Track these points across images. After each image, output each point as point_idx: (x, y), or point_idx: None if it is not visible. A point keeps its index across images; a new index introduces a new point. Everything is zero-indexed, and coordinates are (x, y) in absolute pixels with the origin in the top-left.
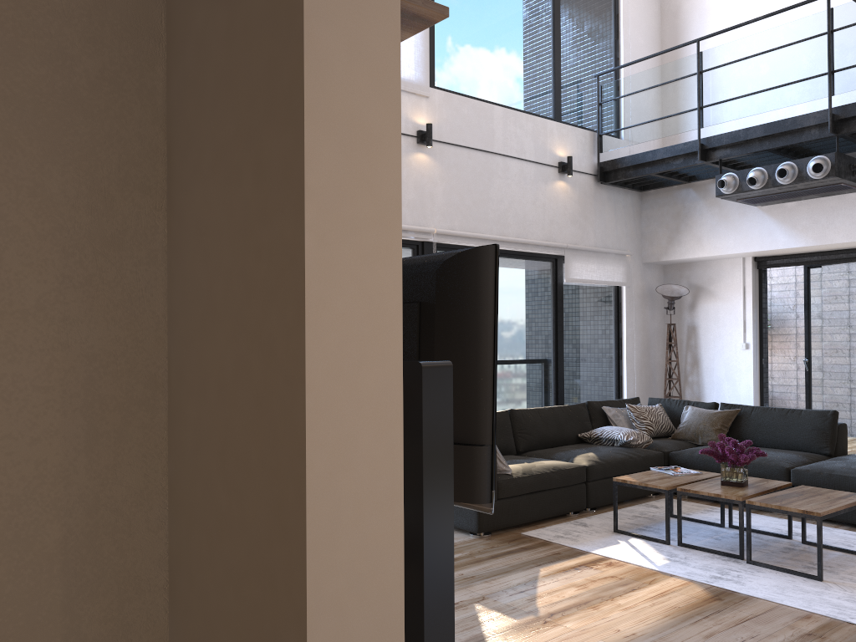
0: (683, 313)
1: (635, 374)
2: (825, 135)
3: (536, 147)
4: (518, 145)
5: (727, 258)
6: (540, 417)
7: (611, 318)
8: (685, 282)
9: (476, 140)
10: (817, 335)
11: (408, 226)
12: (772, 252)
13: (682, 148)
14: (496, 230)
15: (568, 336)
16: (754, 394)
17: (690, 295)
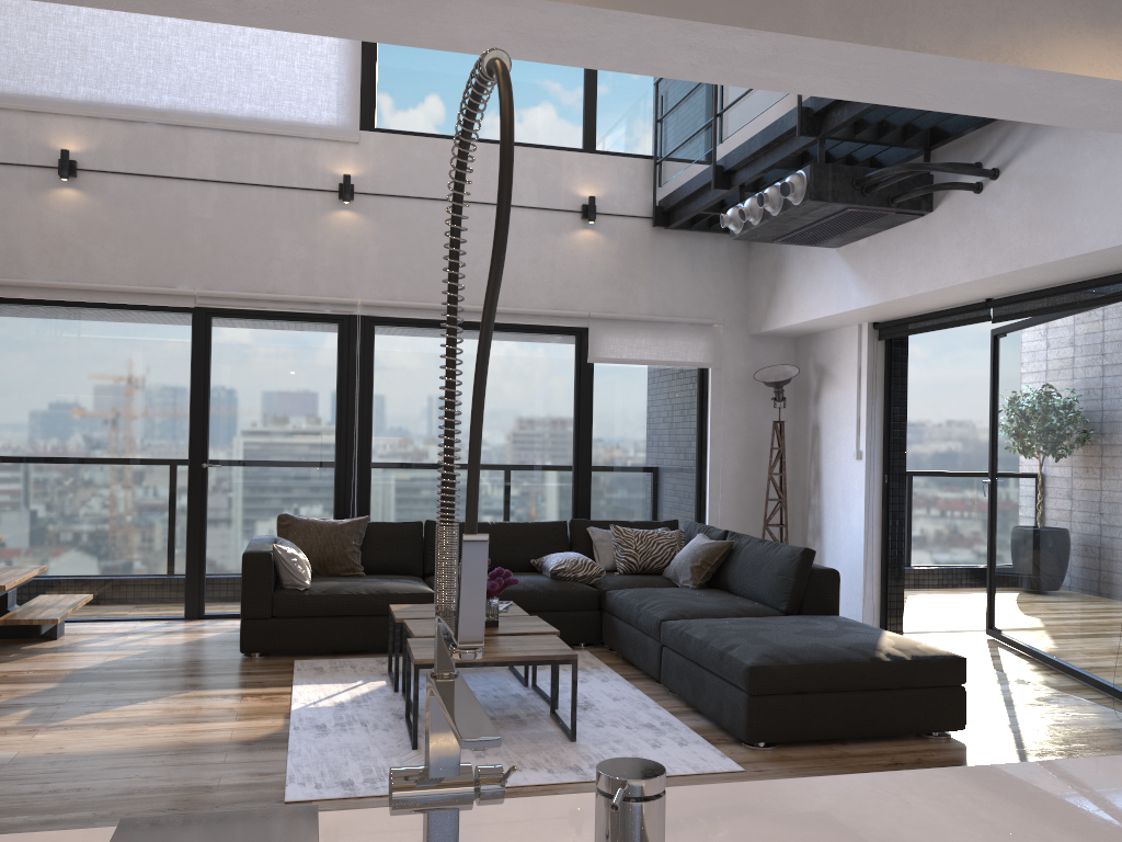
0: (809, 407)
1: (728, 490)
2: (809, 138)
3: (540, 189)
4: None
5: (845, 326)
6: None
7: (690, 412)
8: (812, 362)
9: (434, 188)
10: (1000, 442)
11: (317, 297)
12: (871, 315)
13: (709, 173)
14: (467, 298)
15: (602, 434)
16: (866, 526)
17: (815, 380)
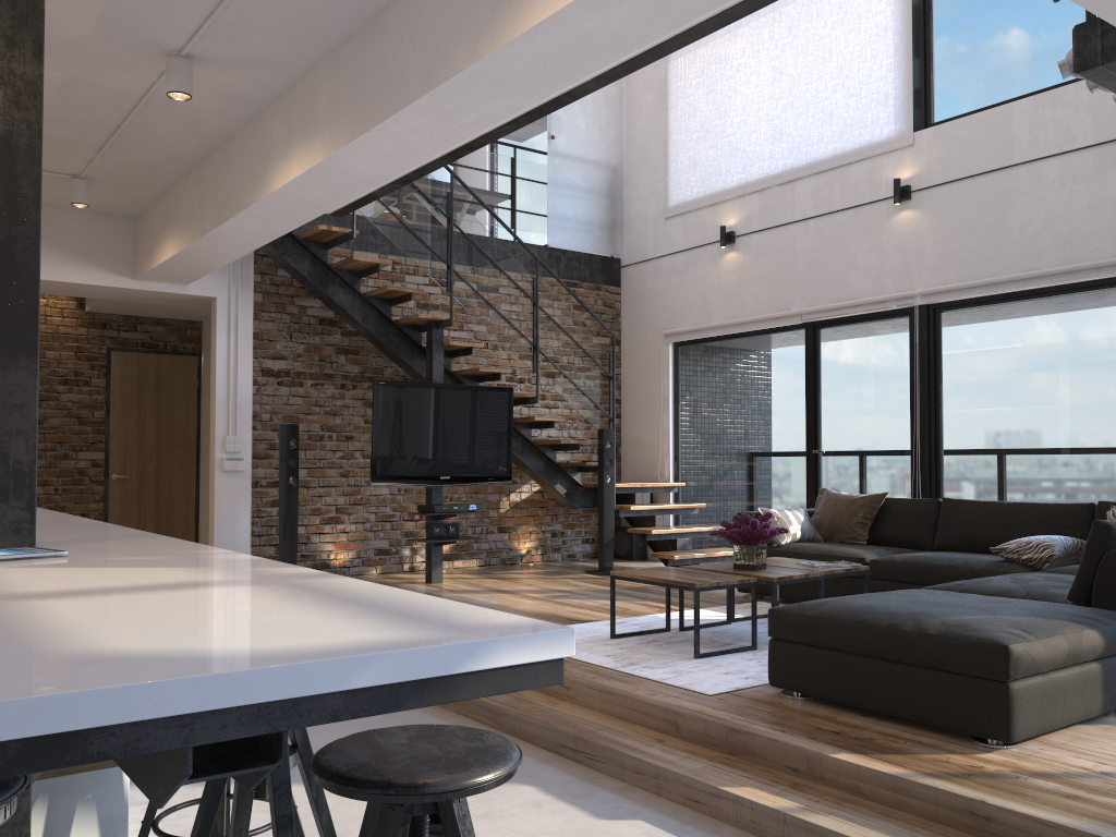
0: None
1: None
2: None
3: (1097, 121)
4: (1060, 134)
5: None
6: (981, 512)
7: None
8: None
9: (982, 162)
10: None
11: (881, 296)
12: None
13: None
14: (1019, 266)
15: None
16: None
17: None
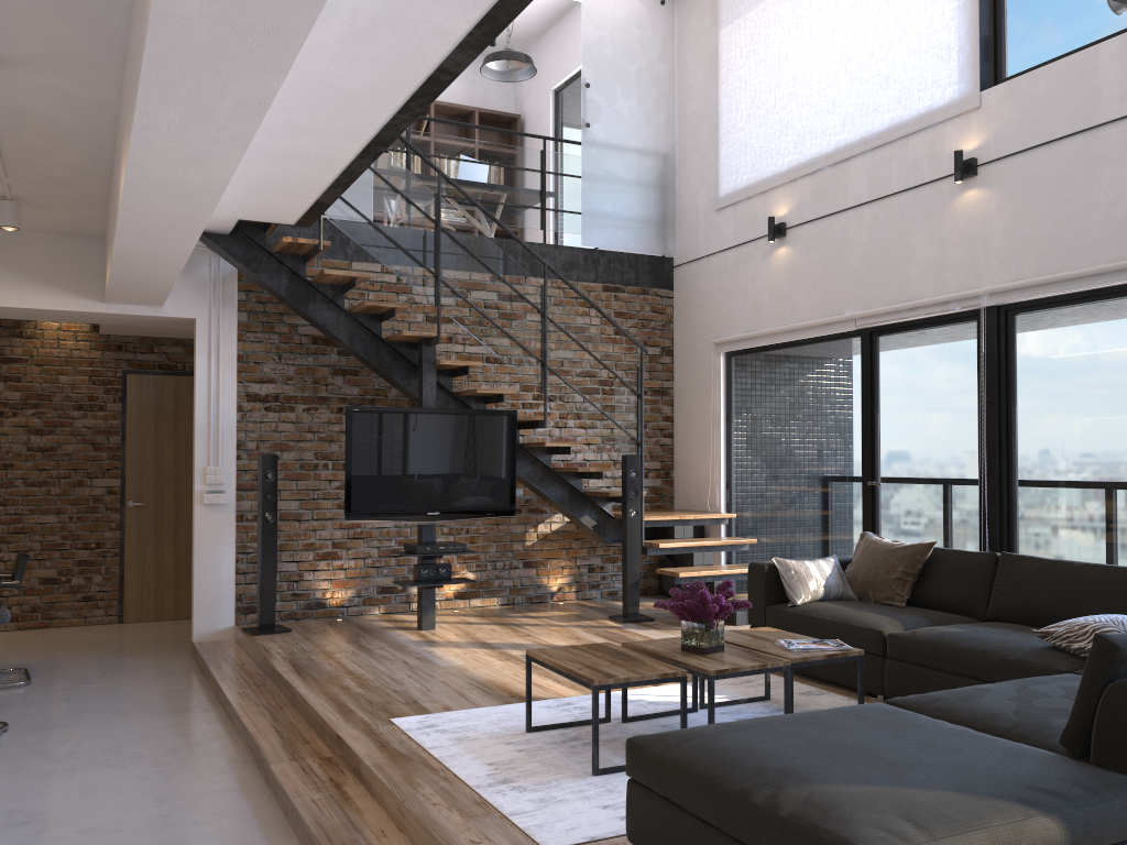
0: None
1: None
2: None
3: None
4: None
5: None
6: (1045, 574)
7: None
8: None
9: (1061, 124)
10: None
11: (942, 296)
12: None
13: None
14: (1106, 254)
15: None
16: None
17: None
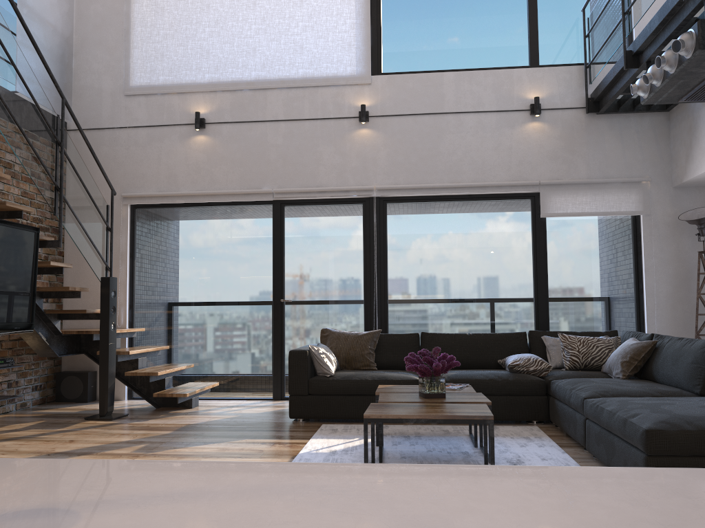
0: None
1: (663, 309)
2: (696, 2)
3: (498, 97)
4: (475, 100)
5: None
6: (454, 341)
7: (626, 250)
8: None
9: (422, 107)
10: None
11: (347, 187)
12: None
13: (623, 60)
14: (448, 178)
15: (555, 270)
16: None
17: None
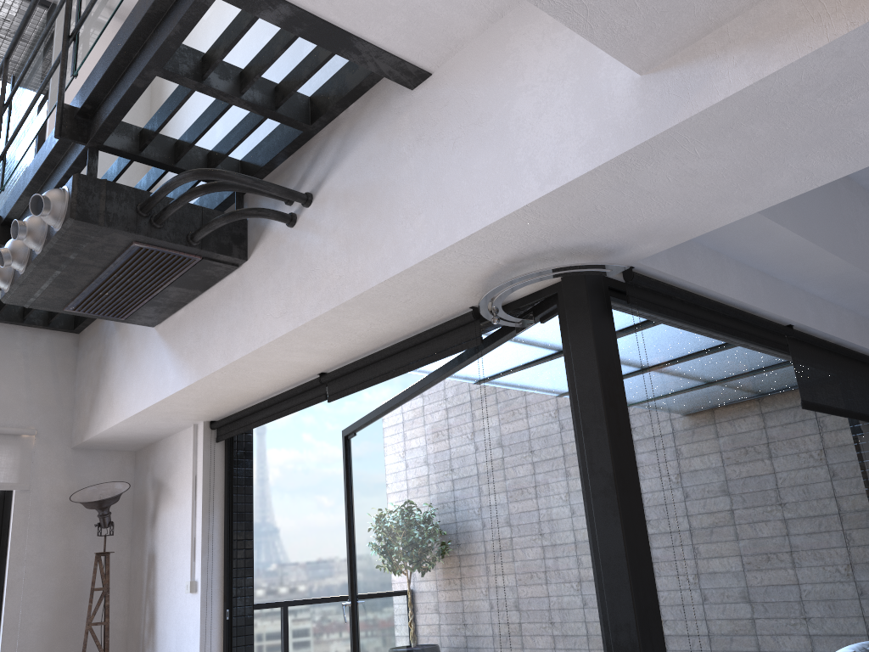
0: (146, 532)
1: None
2: (80, 150)
3: None
4: None
5: (181, 428)
6: None
7: None
8: (151, 477)
9: None
10: (358, 555)
11: None
12: (200, 407)
13: None
14: None
15: None
16: None
17: (153, 499)
